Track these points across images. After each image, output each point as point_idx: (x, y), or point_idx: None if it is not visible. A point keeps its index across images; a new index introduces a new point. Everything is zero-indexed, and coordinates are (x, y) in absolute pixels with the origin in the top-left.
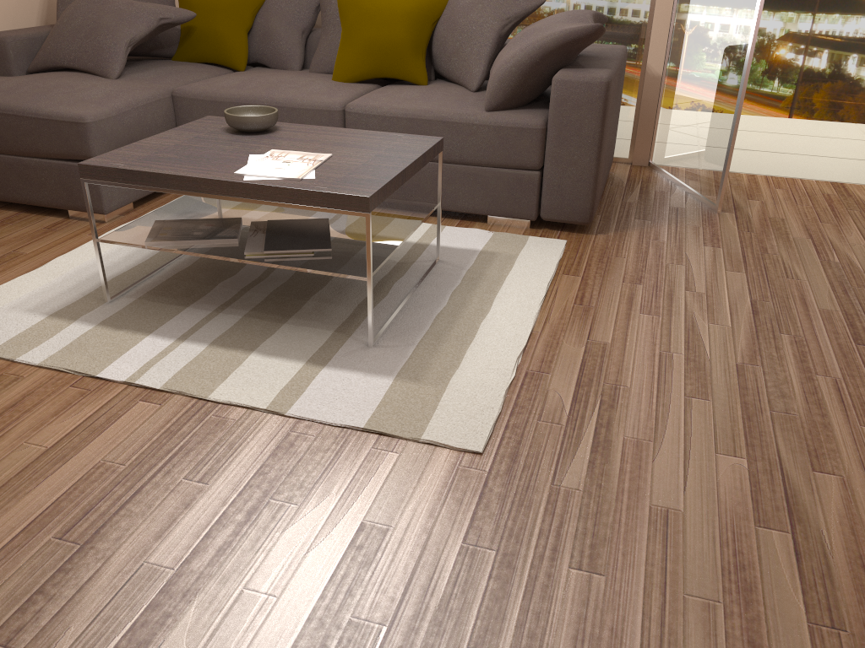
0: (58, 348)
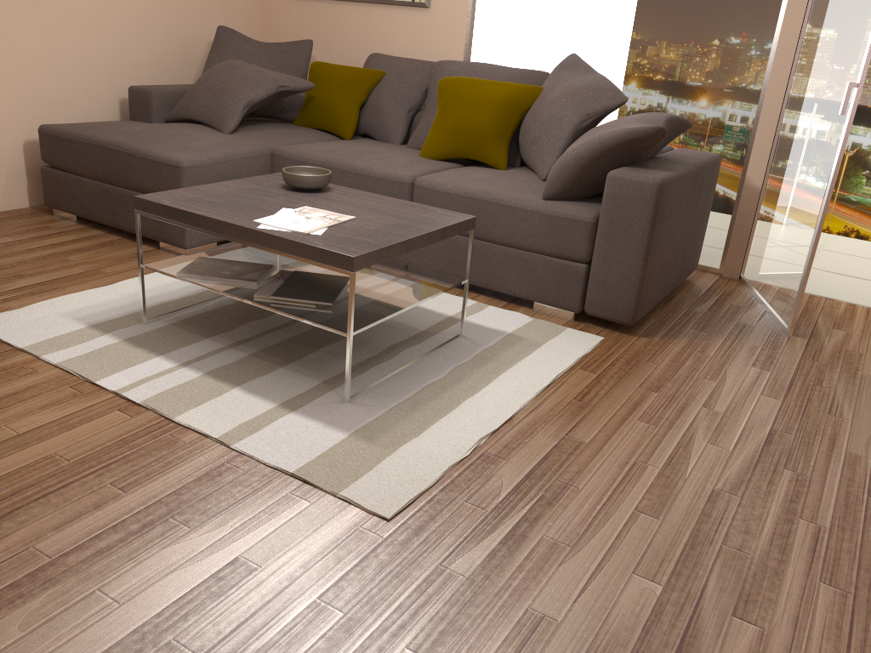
0: (80, 353)
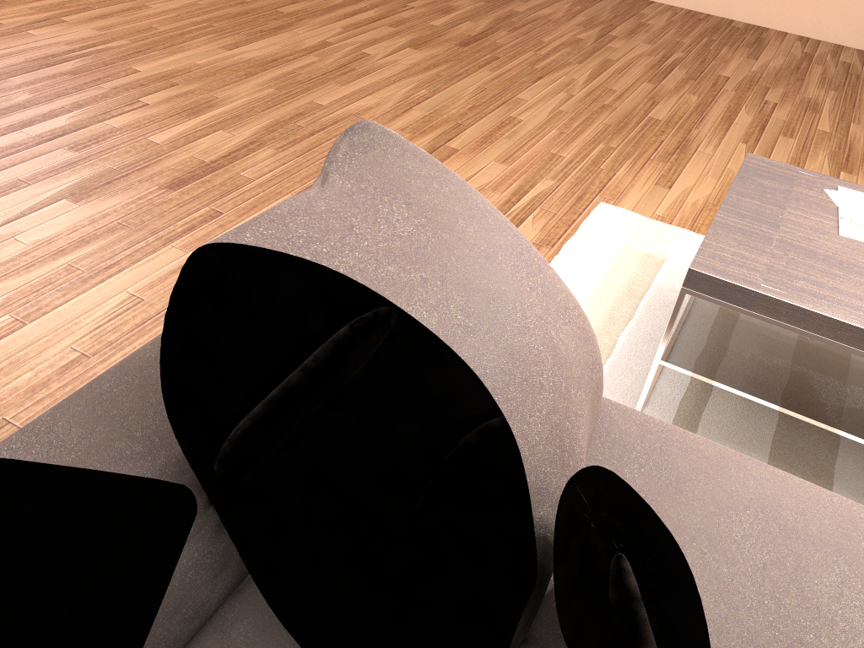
0: None
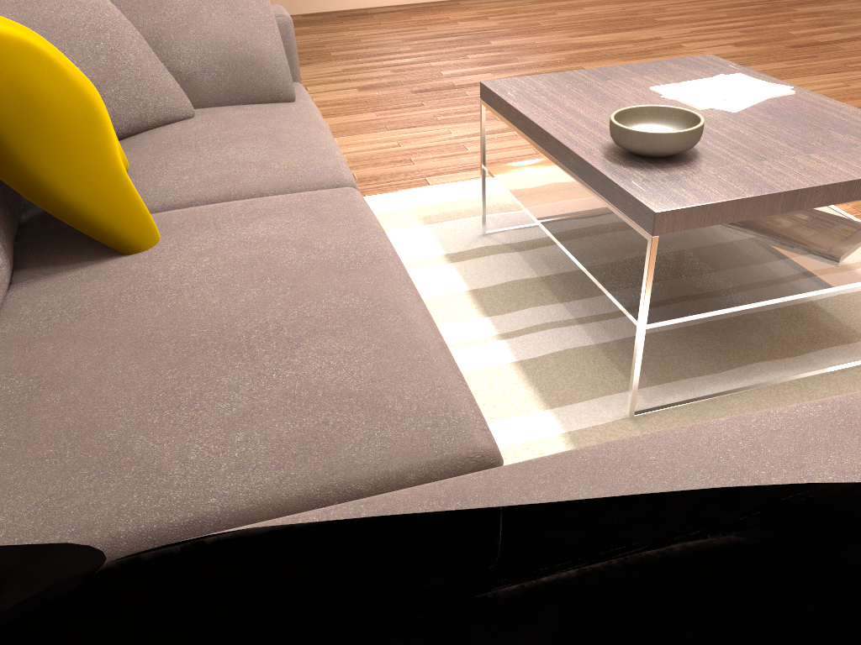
0: None
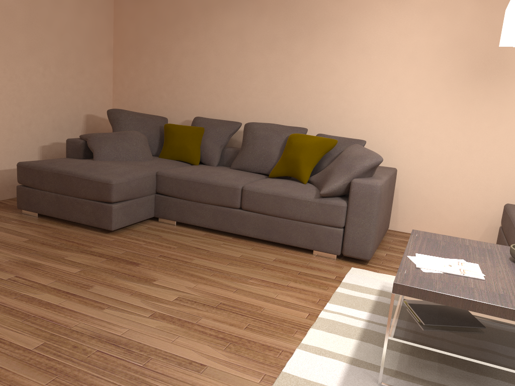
0: (350, 294)
